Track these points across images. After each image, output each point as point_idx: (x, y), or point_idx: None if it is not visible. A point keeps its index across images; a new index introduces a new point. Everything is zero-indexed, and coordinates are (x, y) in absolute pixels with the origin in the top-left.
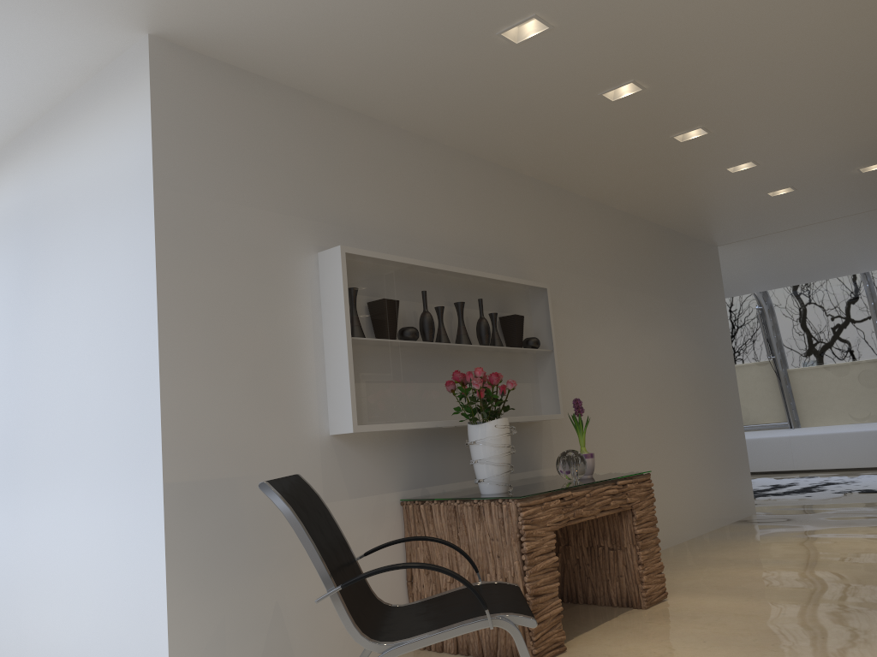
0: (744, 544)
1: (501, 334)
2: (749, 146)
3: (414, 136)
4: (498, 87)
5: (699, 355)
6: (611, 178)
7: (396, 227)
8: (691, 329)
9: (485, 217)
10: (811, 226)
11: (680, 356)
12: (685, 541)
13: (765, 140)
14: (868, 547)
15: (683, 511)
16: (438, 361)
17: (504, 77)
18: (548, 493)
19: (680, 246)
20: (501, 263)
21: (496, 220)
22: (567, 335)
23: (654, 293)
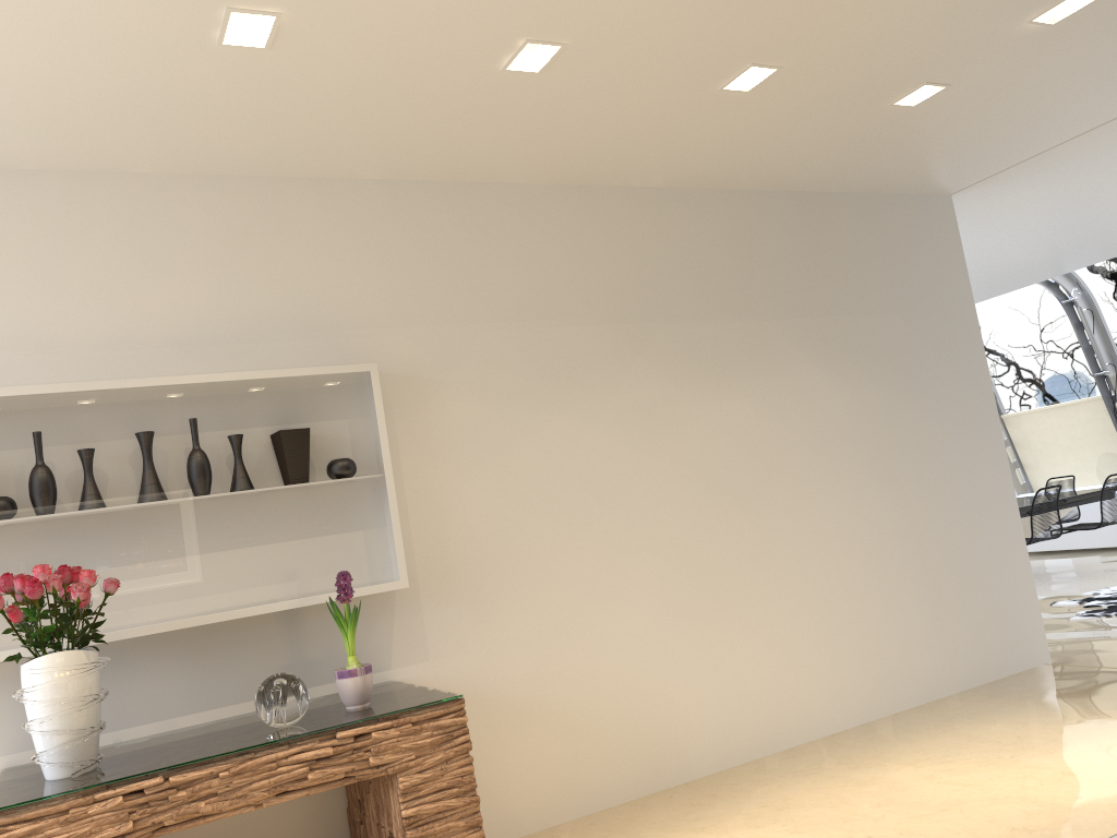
0: (883, 759)
1: (231, 471)
2: (697, 44)
3: (57, 175)
4: (29, 81)
5: (880, 403)
6: (526, 150)
7: (7, 332)
8: (857, 360)
9: (247, 273)
10: (1102, 129)
11: (819, 413)
12: (814, 741)
13: (710, 27)
14: (1062, 795)
15: (812, 688)
16: (51, 545)
17: (3, 65)
18: (94, 788)
19: (829, 217)
20: (290, 342)
21: (278, 271)
22: (474, 432)
23: (743, 316)
